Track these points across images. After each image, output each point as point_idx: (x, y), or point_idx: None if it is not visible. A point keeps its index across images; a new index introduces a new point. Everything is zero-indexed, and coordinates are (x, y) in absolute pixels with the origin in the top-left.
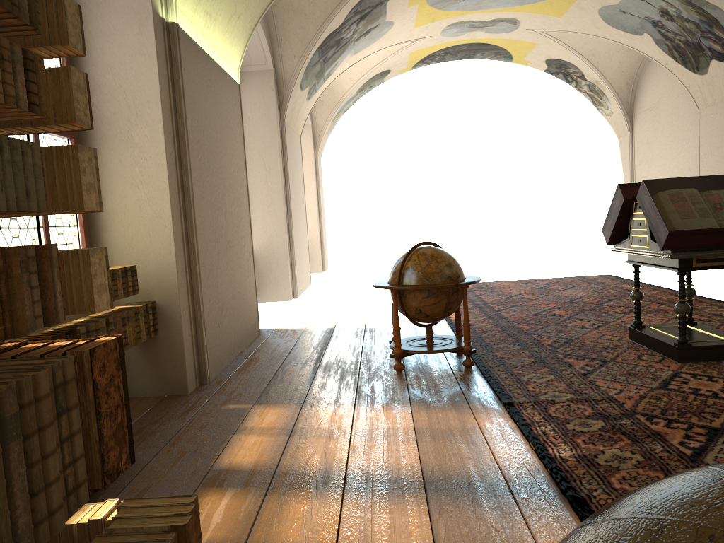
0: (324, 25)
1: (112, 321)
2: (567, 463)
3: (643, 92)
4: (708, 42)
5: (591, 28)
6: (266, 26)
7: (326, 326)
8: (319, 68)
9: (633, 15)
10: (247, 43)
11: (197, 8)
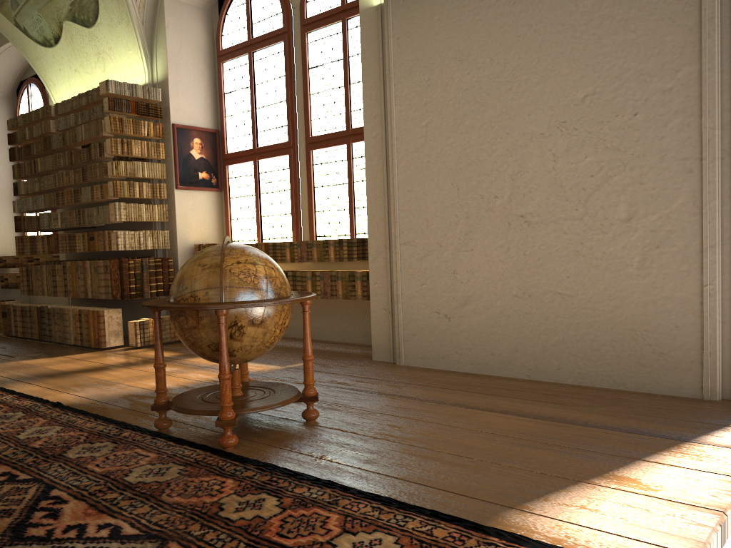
0: None
1: (317, 275)
2: None
3: None
4: None
5: None
6: None
7: None
8: None
9: None
10: None
11: None
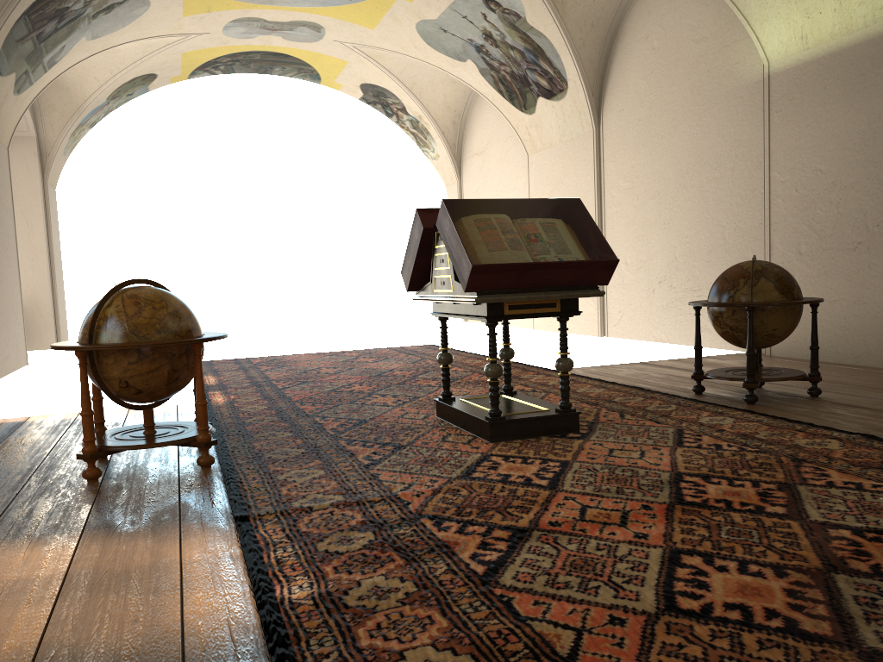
0: None
1: None
2: (297, 610)
3: (471, 134)
4: (535, 76)
5: (409, 48)
6: None
7: (13, 419)
8: (31, 47)
9: (455, 36)
10: None
11: None
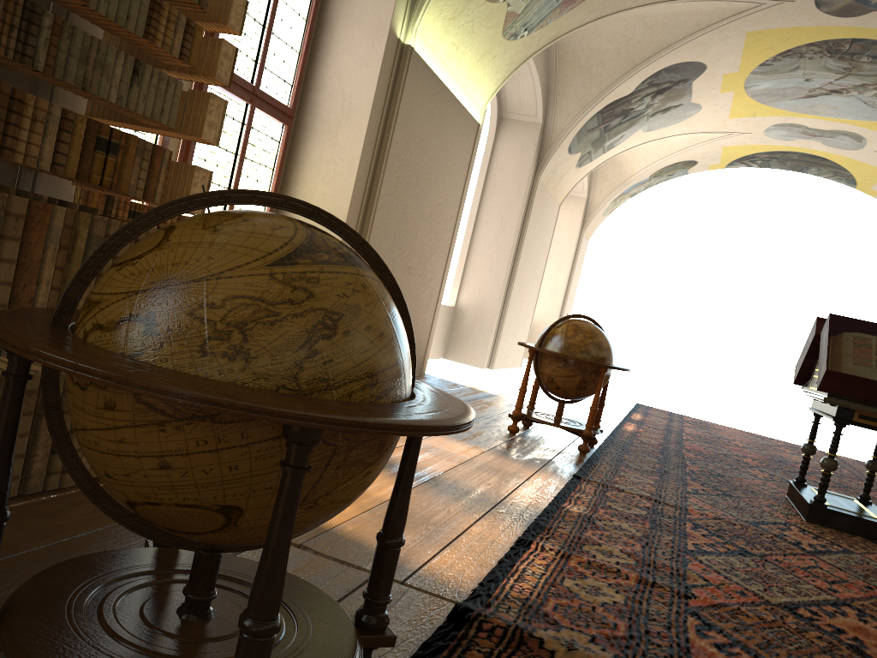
0: (609, 89)
1: None
2: (567, 513)
3: None
4: None
5: None
6: (545, 77)
7: (490, 392)
8: (597, 135)
9: None
10: (500, 85)
11: (442, 38)
